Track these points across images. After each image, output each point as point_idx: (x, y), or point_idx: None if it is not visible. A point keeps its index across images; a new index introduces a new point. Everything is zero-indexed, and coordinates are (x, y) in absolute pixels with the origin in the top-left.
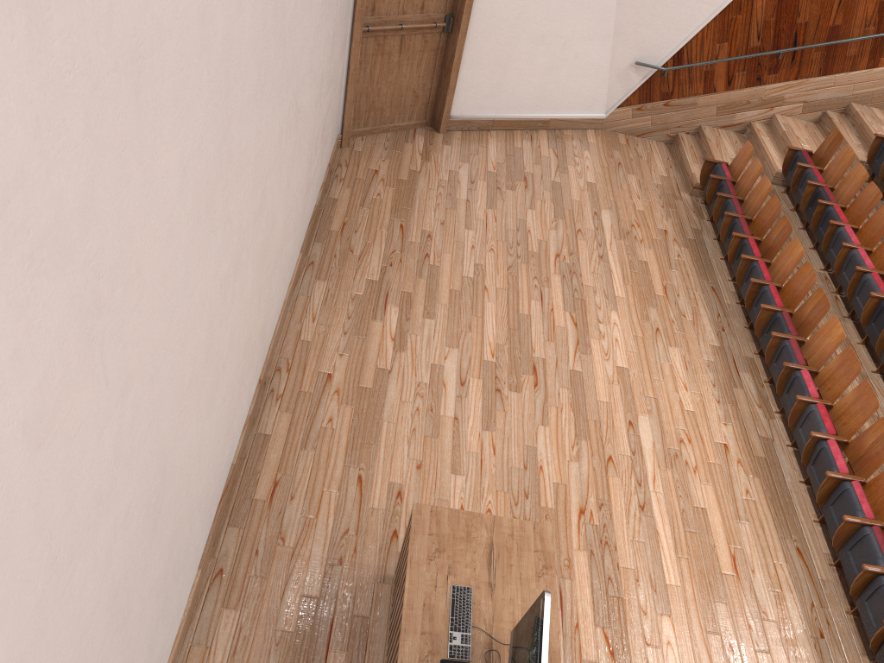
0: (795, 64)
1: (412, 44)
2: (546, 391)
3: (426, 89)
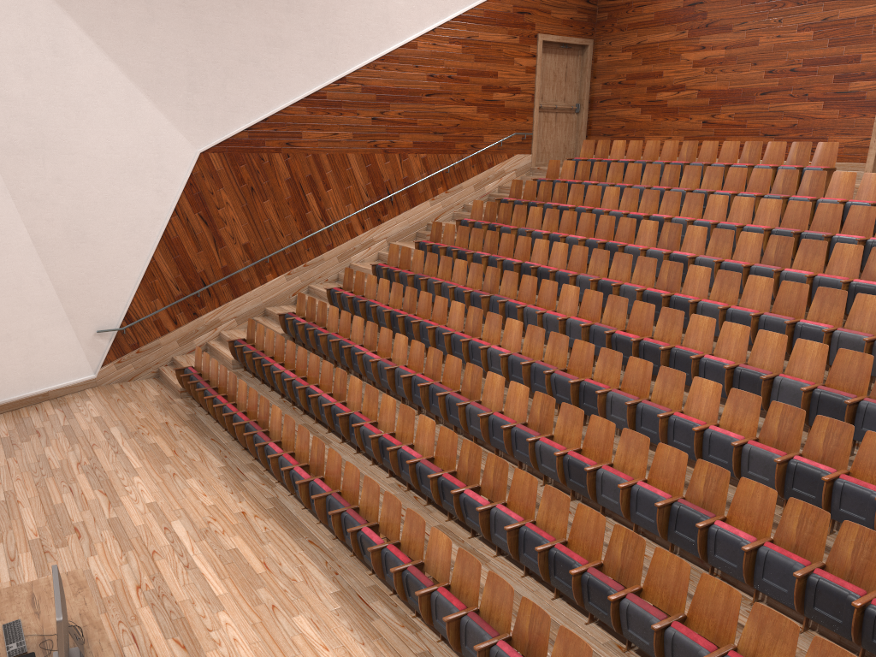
0: (213, 296)
1: None
2: (90, 537)
3: None
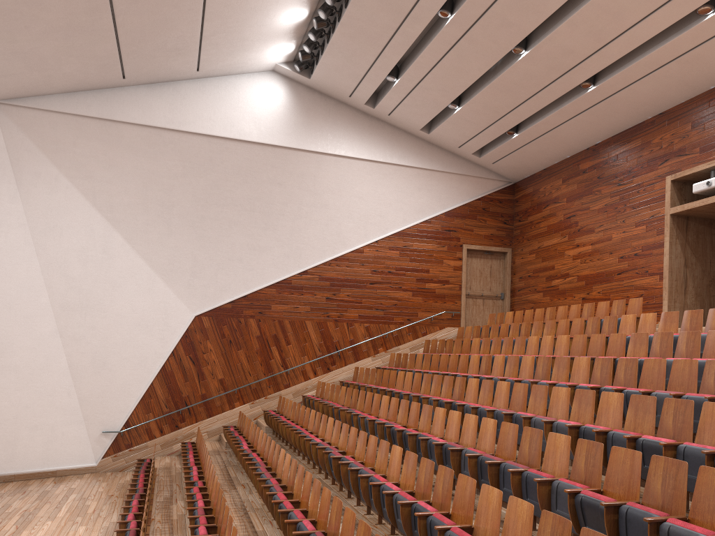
0: (192, 415)
1: None
2: None
3: None
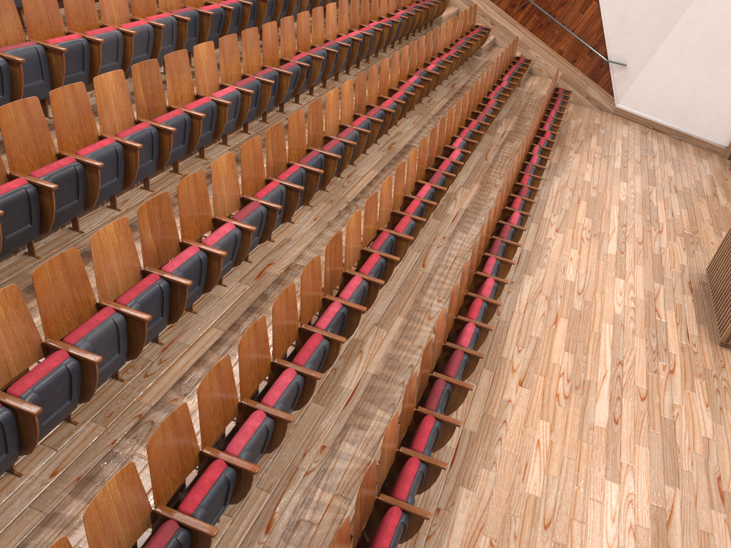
0: None
1: None
2: (706, 469)
3: None
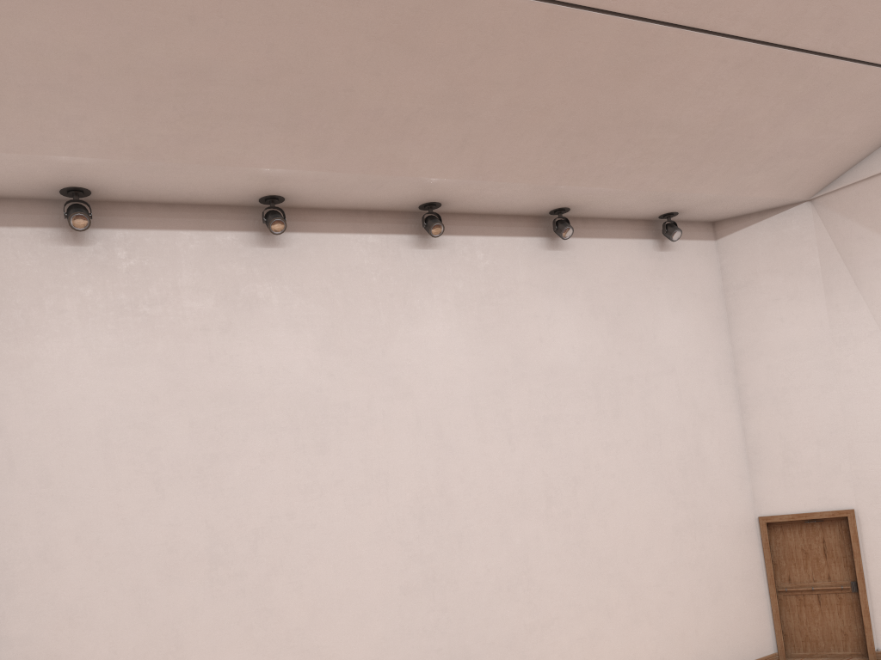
0: None
1: (828, 599)
2: None
3: (852, 629)
